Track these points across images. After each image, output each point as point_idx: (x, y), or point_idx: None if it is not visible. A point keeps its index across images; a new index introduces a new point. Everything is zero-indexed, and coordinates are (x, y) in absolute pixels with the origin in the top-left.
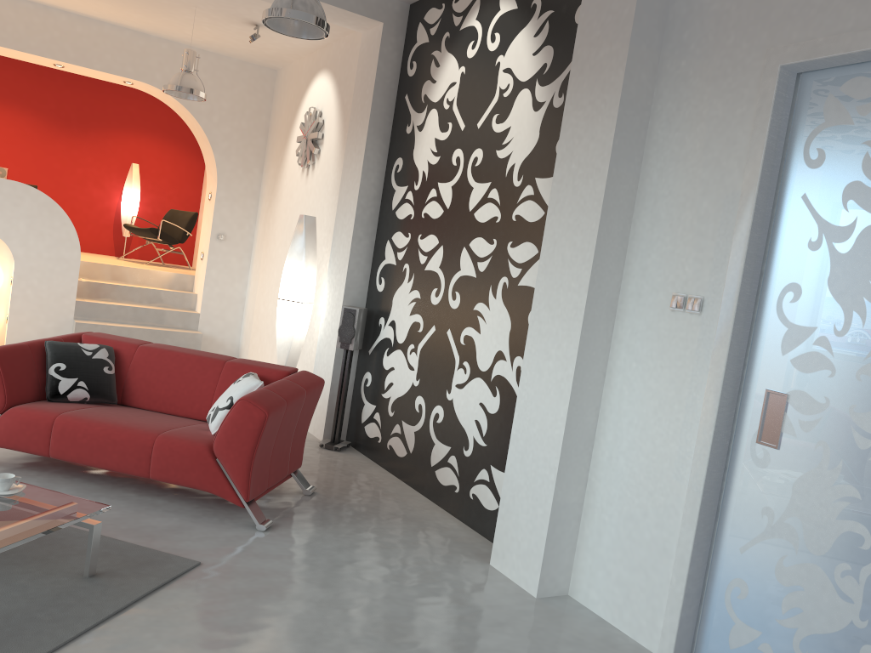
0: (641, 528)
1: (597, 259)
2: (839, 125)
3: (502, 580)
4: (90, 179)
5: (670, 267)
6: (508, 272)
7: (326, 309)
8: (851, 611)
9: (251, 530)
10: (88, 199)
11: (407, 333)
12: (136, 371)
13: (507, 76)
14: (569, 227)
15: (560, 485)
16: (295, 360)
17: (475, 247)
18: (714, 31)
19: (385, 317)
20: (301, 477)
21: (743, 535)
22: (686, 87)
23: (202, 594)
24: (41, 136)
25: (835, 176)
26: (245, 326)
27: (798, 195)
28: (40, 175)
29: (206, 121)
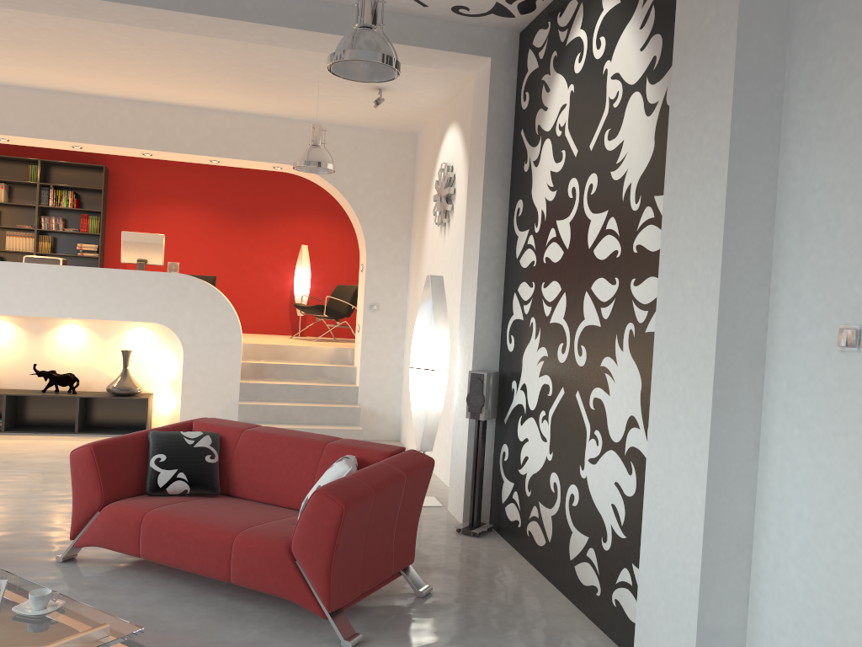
0: None
1: (726, 289)
2: None
3: None
4: (266, 265)
5: (833, 289)
6: (633, 317)
7: (458, 375)
8: None
9: None
10: (265, 283)
11: (538, 398)
12: (239, 458)
13: (615, 82)
14: (687, 250)
15: (707, 602)
16: (433, 432)
17: (597, 289)
18: None
19: (517, 380)
20: (413, 575)
21: None
22: (829, 36)
23: None
24: (221, 230)
25: None
26: (404, 397)
27: None
28: (222, 266)
29: (351, 193)
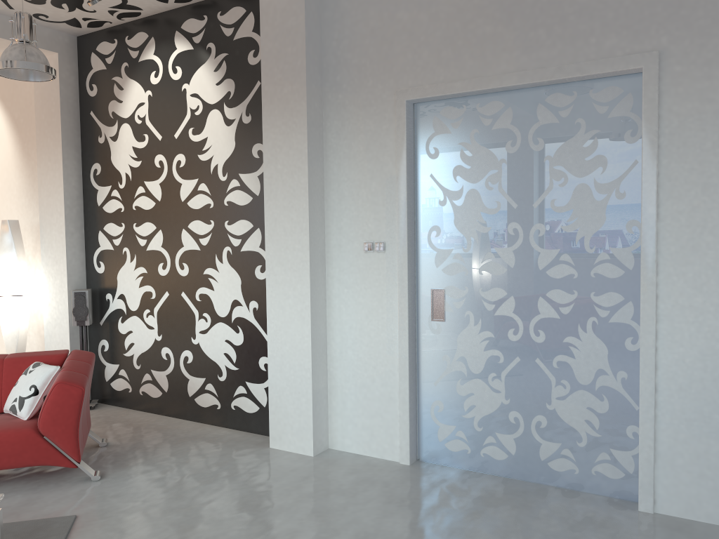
0: (372, 390)
1: (311, 227)
2: (443, 134)
3: (285, 453)
4: None
5: (358, 225)
6: (229, 243)
7: (48, 296)
8: (501, 397)
9: (89, 483)
10: None
11: (140, 302)
12: None
13: (195, 99)
14: (285, 208)
15: (314, 378)
16: (24, 345)
17: (194, 227)
18: (357, 76)
19: (112, 293)
20: (94, 434)
21: (434, 375)
22: (346, 111)
23: (101, 533)
24: None
25: (447, 163)
26: None
27: (427, 174)
28: None
29: None
